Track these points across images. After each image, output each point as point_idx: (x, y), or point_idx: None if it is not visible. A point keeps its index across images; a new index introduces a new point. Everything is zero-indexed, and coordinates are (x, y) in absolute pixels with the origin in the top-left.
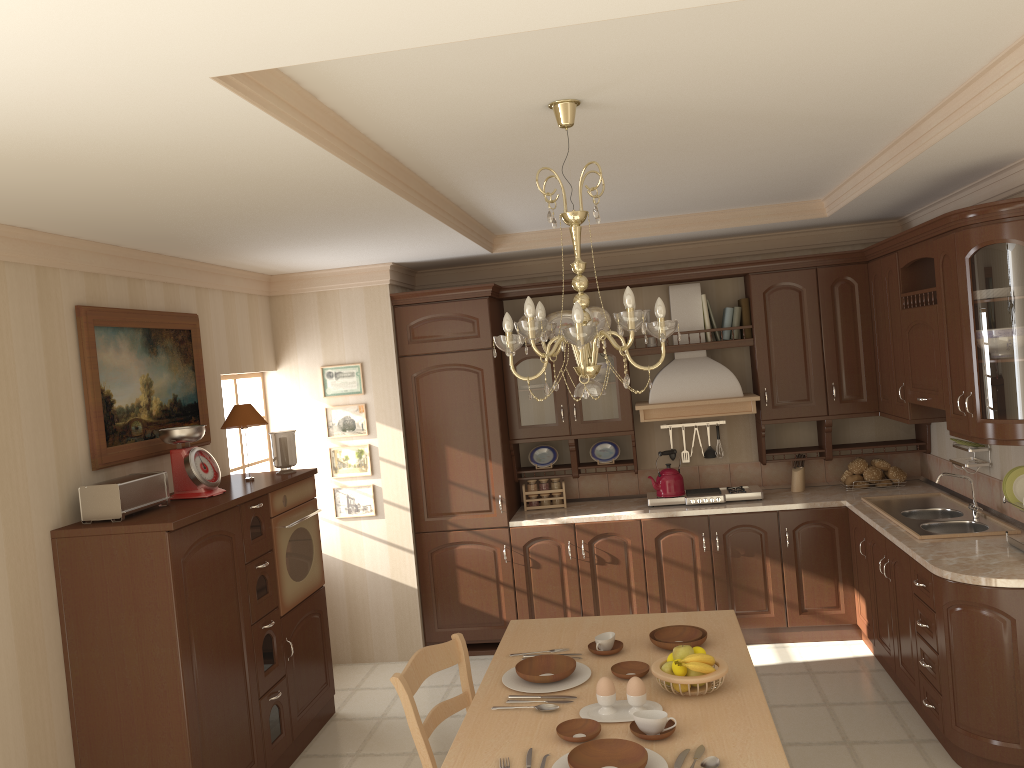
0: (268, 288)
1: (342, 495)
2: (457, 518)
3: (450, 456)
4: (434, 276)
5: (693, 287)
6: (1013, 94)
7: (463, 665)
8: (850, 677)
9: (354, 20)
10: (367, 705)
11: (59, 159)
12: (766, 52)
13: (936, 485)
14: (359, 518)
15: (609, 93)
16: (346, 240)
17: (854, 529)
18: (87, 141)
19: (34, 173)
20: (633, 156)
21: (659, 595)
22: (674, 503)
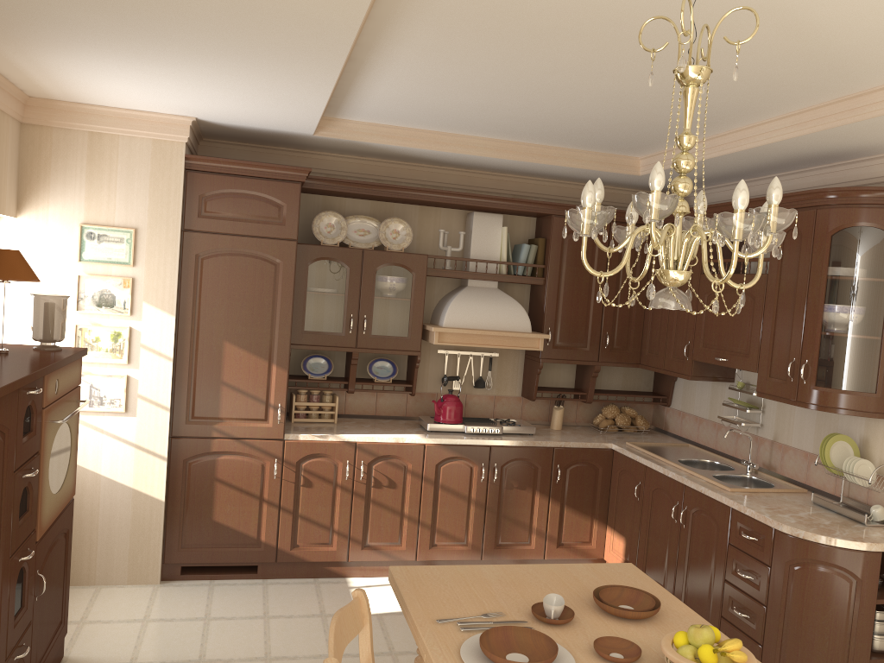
0: (22, 112)
1: (84, 383)
2: (225, 424)
3: (228, 354)
4: (221, 149)
5: (496, 218)
6: None
7: (366, 632)
8: None
9: None
10: (105, 646)
11: None
12: None
13: (675, 436)
14: (102, 413)
15: None
16: (196, 65)
17: (620, 471)
18: None
19: None
20: (613, 46)
21: (431, 523)
22: (453, 430)
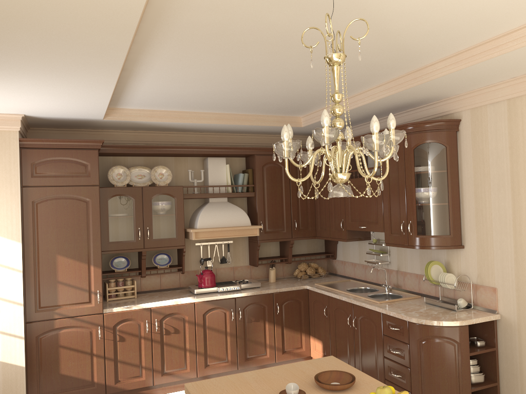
0: None
1: None
2: (62, 309)
3: (60, 262)
4: (43, 133)
5: (222, 159)
6: None
7: None
8: None
9: None
10: None
11: None
12: None
13: (341, 276)
14: None
15: None
16: (22, 79)
17: (314, 301)
18: None
19: None
20: (282, 50)
21: (204, 351)
22: (211, 291)
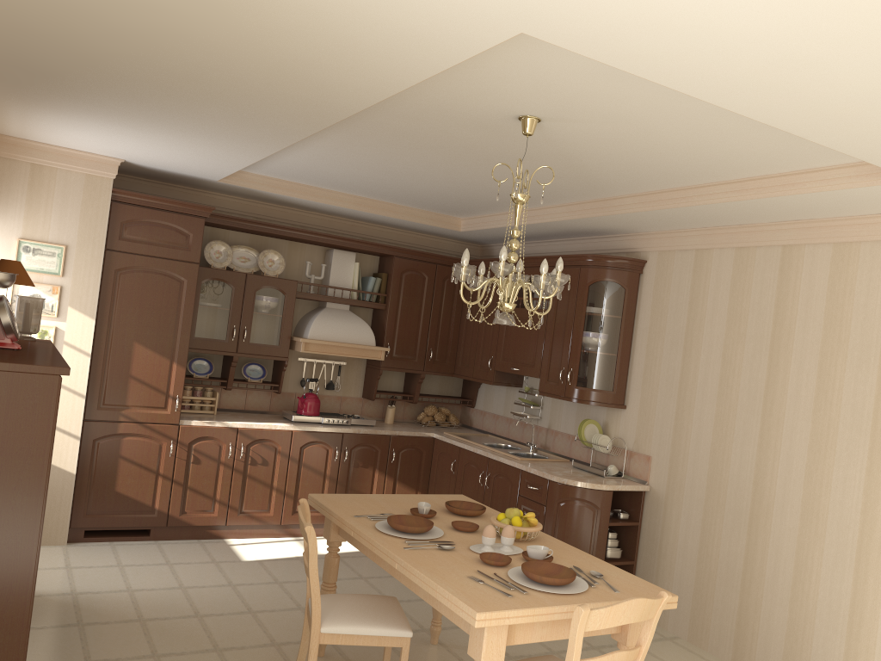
0: None
1: None
2: (131, 411)
3: (137, 352)
4: (127, 182)
5: (351, 255)
6: (709, 205)
7: None
8: None
9: (668, 55)
10: (44, 583)
11: (243, 6)
12: (664, 140)
13: (477, 429)
14: None
15: (561, 124)
16: (166, 134)
17: (439, 453)
18: (313, 11)
19: (181, 0)
20: (464, 158)
21: (294, 494)
22: (313, 421)
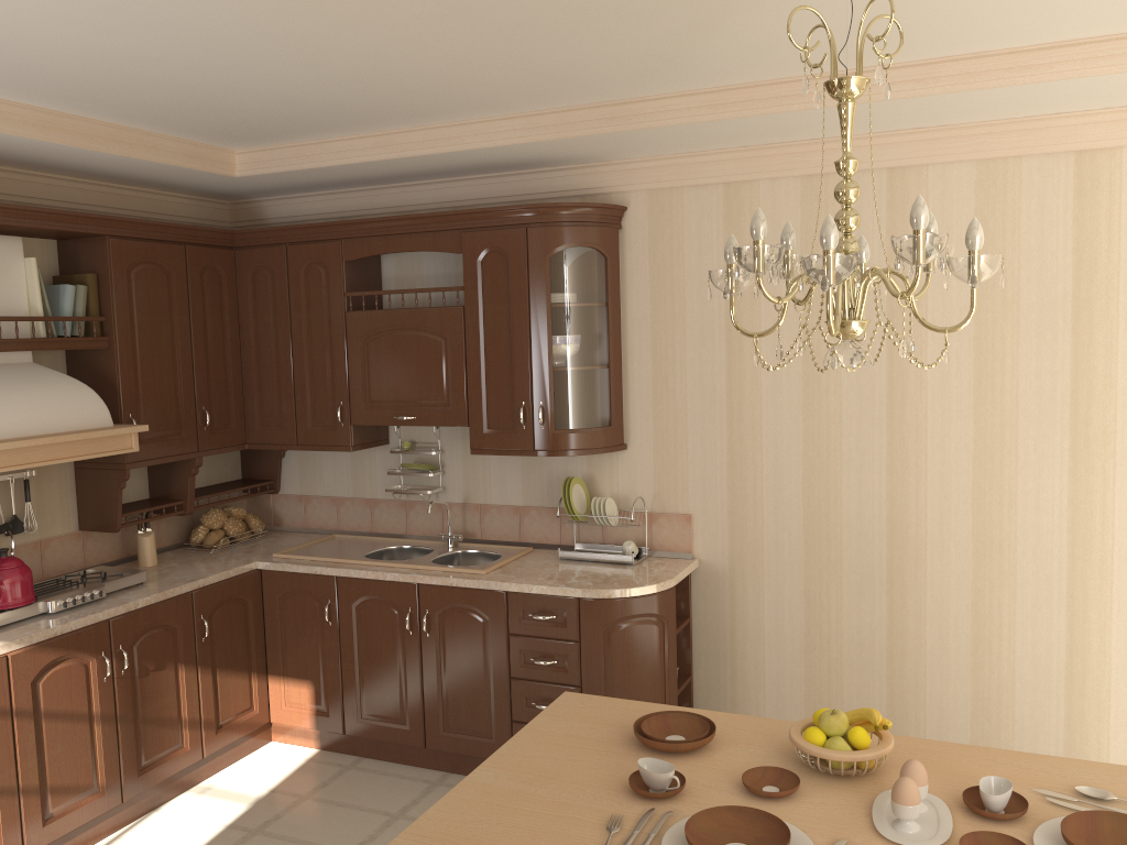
0: None
1: None
2: None
3: None
4: None
5: (13, 243)
6: None
7: None
8: (352, 780)
9: None
10: None
11: None
12: None
13: (298, 529)
14: None
15: None
16: None
17: (282, 595)
18: None
19: None
20: (494, 8)
21: (39, 782)
22: (28, 615)
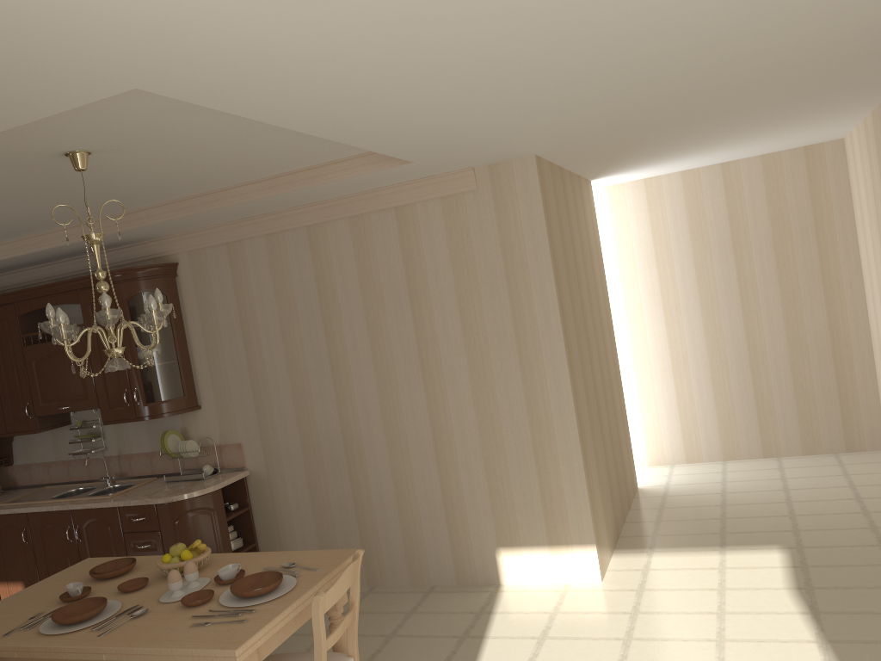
0: None
1: None
2: None
3: None
4: None
5: None
6: (244, 203)
7: None
8: None
9: (269, 97)
10: None
11: None
12: (213, 156)
13: (27, 486)
14: None
15: (112, 154)
16: None
17: None
18: None
19: None
20: None
21: None
22: None
